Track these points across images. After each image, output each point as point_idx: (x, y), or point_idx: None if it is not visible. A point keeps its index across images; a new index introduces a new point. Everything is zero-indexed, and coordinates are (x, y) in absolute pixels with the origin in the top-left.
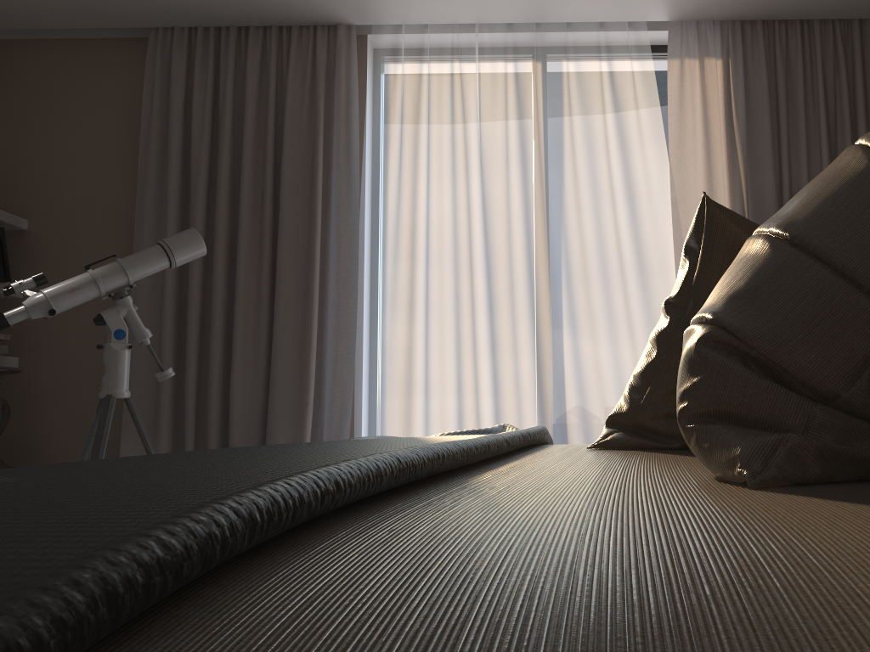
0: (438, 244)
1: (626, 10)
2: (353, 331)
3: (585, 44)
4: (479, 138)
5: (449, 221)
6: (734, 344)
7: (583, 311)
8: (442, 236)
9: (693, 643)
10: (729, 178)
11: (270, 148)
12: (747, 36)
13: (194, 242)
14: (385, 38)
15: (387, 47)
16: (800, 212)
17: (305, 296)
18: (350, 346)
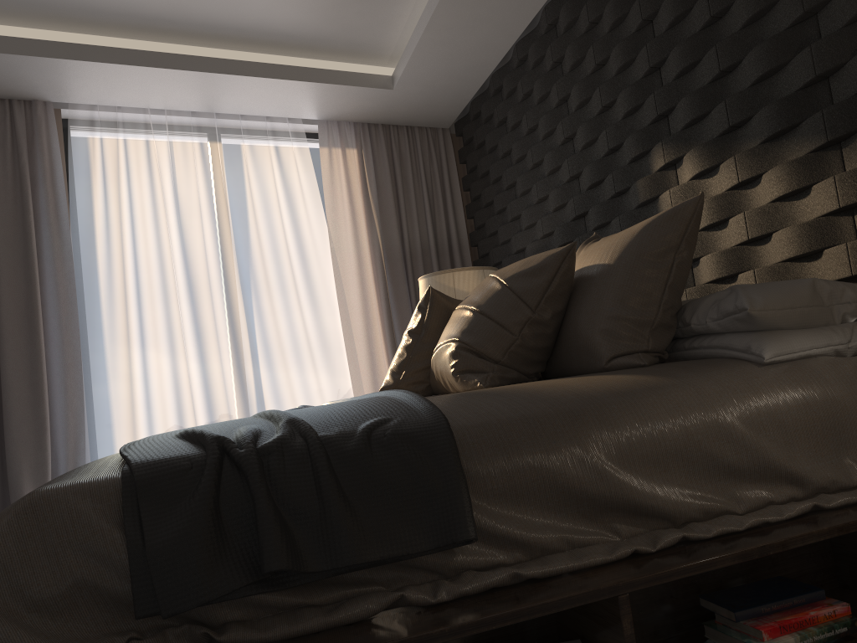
0: (149, 287)
1: (289, 111)
2: (79, 365)
3: (257, 132)
4: (177, 202)
5: (156, 268)
6: (468, 347)
7: (273, 333)
8: (151, 281)
9: (507, 393)
10: (369, 234)
11: None
12: (373, 134)
13: None
14: (82, 115)
15: (86, 123)
16: (481, 302)
17: (31, 338)
18: (78, 378)
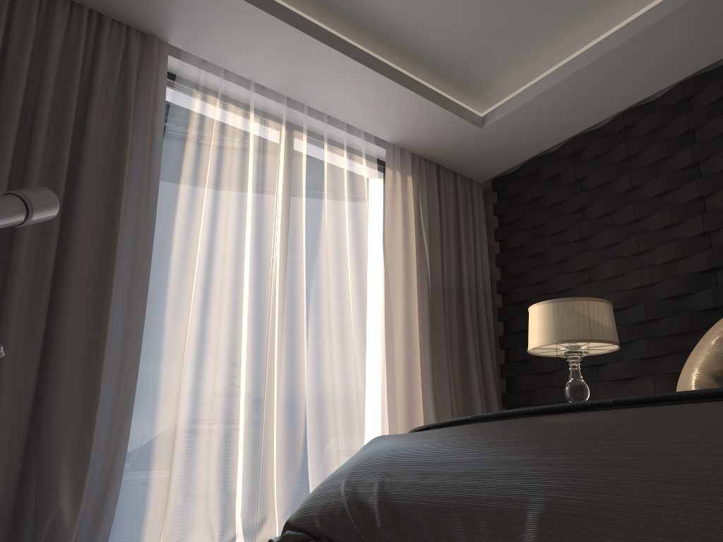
0: (222, 262)
1: (374, 125)
2: (140, 331)
3: (339, 136)
4: (261, 180)
5: (231, 243)
6: None
7: (328, 340)
8: (225, 255)
9: None
10: (417, 260)
11: (72, 123)
12: (427, 169)
13: (51, 204)
14: (191, 66)
15: (194, 76)
16: None
17: (101, 287)
18: (136, 347)
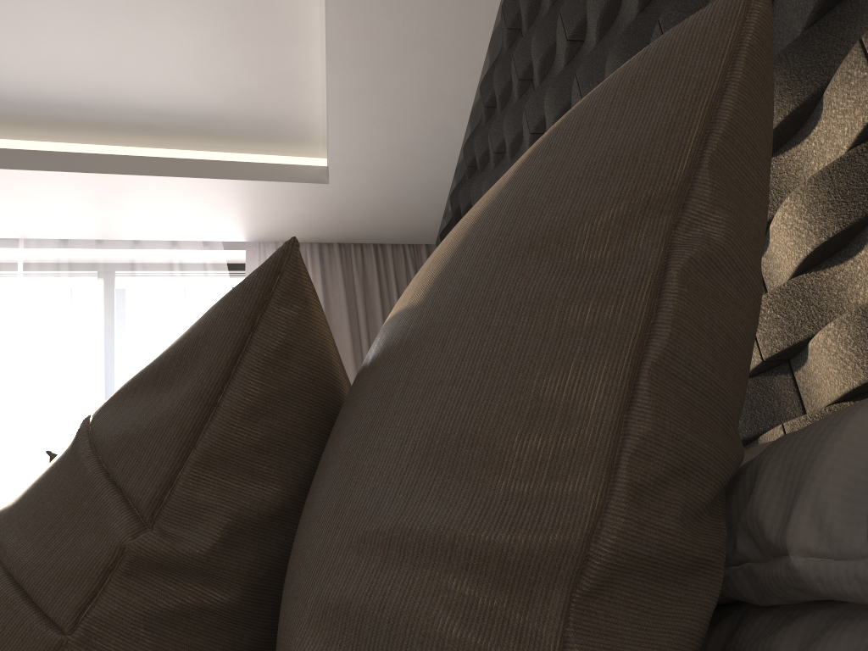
0: None
1: (197, 230)
2: None
3: (155, 262)
4: (19, 363)
5: None
6: None
7: None
8: None
9: None
10: None
11: None
12: (325, 256)
13: None
14: None
15: None
16: (20, 494)
17: None
18: None
